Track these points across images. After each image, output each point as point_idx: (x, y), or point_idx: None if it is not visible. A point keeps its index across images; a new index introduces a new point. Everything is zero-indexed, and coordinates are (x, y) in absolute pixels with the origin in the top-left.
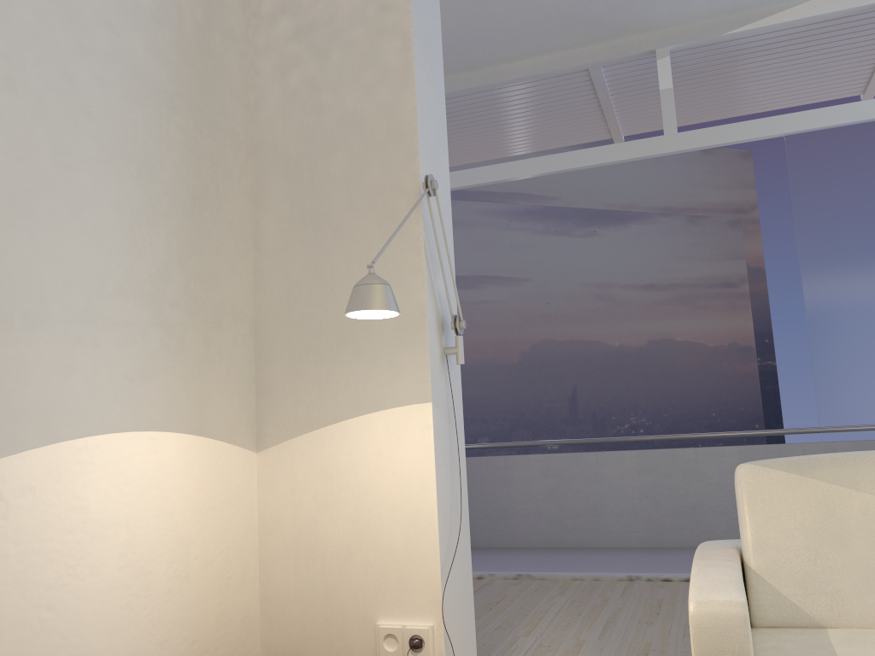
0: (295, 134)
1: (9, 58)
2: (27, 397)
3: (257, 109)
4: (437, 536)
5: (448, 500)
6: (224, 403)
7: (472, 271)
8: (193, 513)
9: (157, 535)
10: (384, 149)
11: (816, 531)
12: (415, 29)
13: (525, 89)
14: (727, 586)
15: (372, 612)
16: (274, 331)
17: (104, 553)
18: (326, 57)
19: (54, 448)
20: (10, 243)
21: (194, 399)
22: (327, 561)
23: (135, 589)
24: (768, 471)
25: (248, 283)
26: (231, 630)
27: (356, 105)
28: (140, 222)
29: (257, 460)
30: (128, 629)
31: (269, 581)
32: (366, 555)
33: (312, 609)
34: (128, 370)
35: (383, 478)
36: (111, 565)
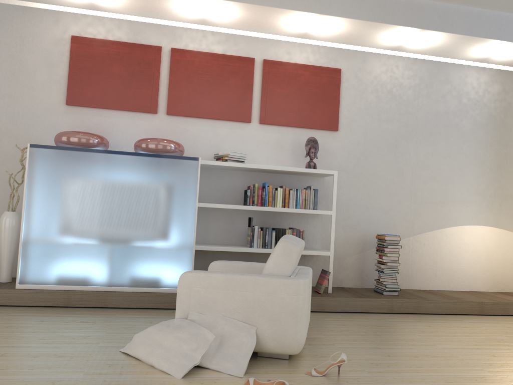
0: None
1: (448, 150)
2: (451, 217)
3: None
4: None
5: None
6: (506, 220)
7: None
8: (494, 246)
9: (482, 249)
10: None
11: None
12: None
13: None
14: None
15: None
16: None
17: (468, 250)
18: None
19: (457, 227)
20: (448, 187)
21: (495, 218)
22: None
23: (476, 259)
24: None
25: None
26: (506, 278)
27: None
28: (480, 177)
29: None
30: (474, 267)
31: None
32: None
33: None
34: (475, 211)
35: None
36: (470, 253)
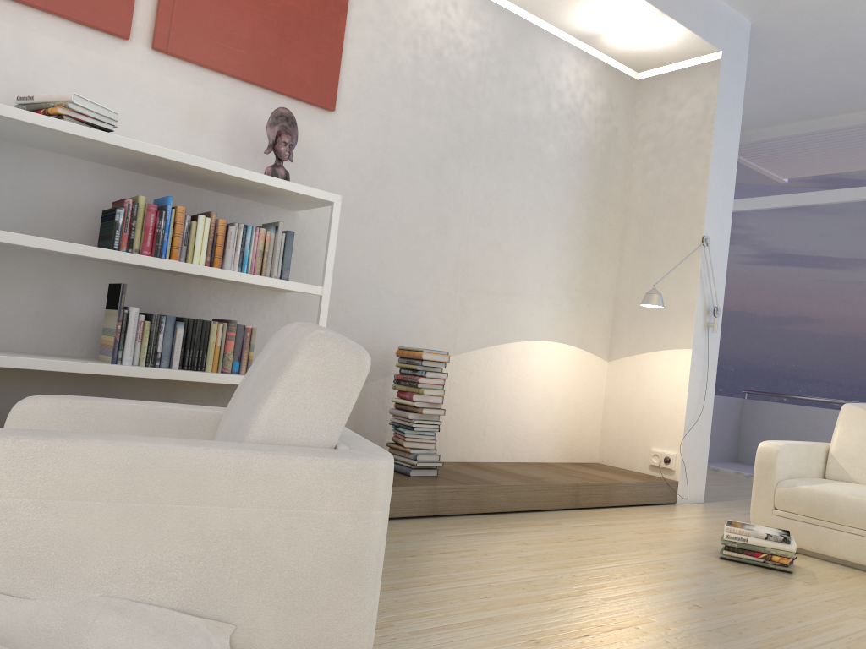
0: (645, 205)
1: (523, 195)
2: (517, 323)
3: (629, 189)
4: (684, 413)
5: (695, 399)
6: (593, 336)
7: (849, 254)
8: (573, 381)
9: (557, 386)
10: (687, 217)
11: (865, 439)
12: (713, 153)
13: (862, 130)
14: (783, 442)
15: (650, 444)
16: (623, 304)
17: (537, 387)
18: (666, 165)
19: (524, 343)
20: (517, 266)
21: (579, 332)
22: (633, 417)
23: (546, 404)
24: (855, 408)
25: (613, 279)
26: (584, 438)
27: (677, 193)
28: (564, 253)
29: (607, 365)
30: (542, 419)
31: (605, 422)
32: (650, 417)
33: (623, 438)
34: (553, 316)
35: (663, 382)
36: (539, 392)
